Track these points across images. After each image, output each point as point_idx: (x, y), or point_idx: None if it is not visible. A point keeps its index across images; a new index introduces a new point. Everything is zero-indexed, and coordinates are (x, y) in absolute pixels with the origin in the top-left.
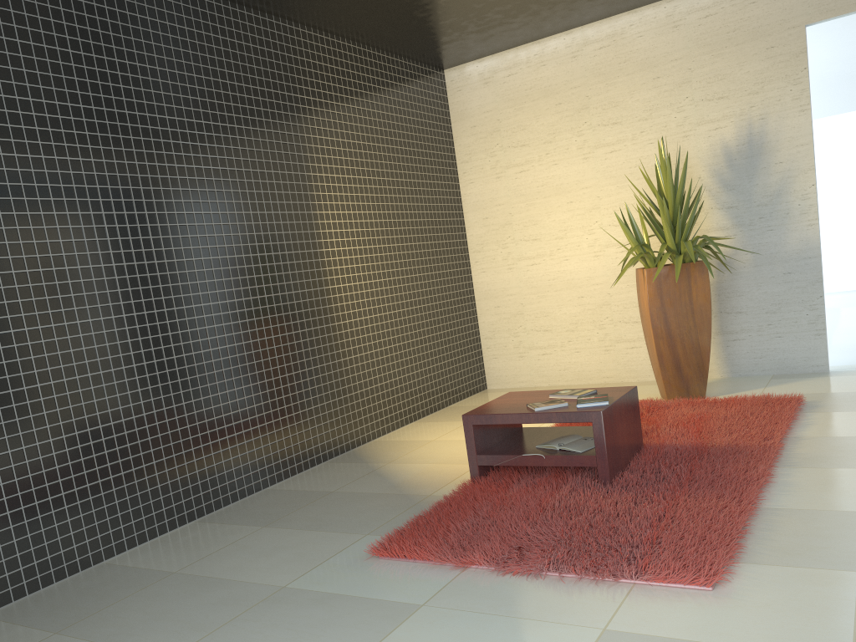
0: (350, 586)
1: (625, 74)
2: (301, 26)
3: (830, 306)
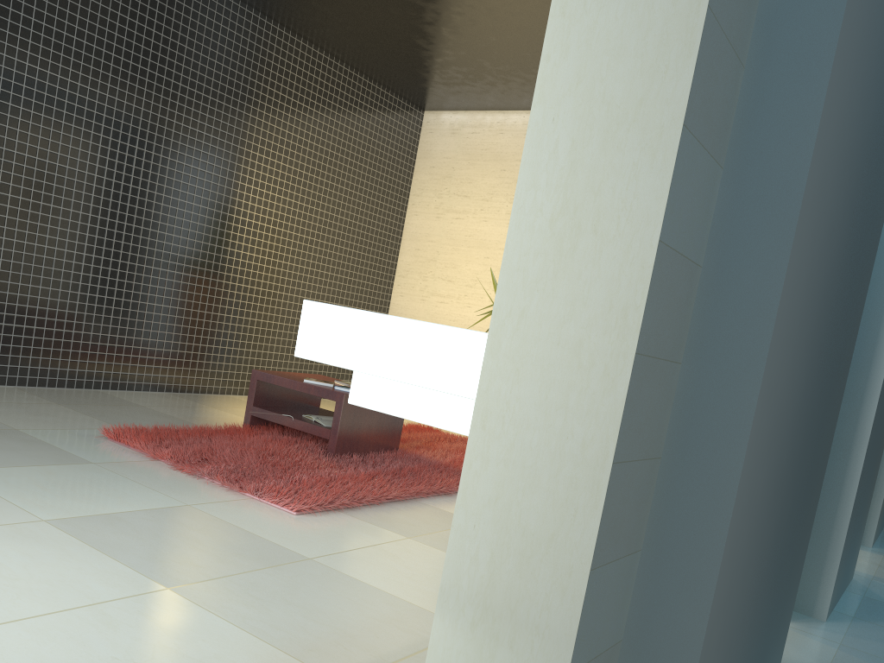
0: (62, 442)
1: None
2: (280, 26)
3: None
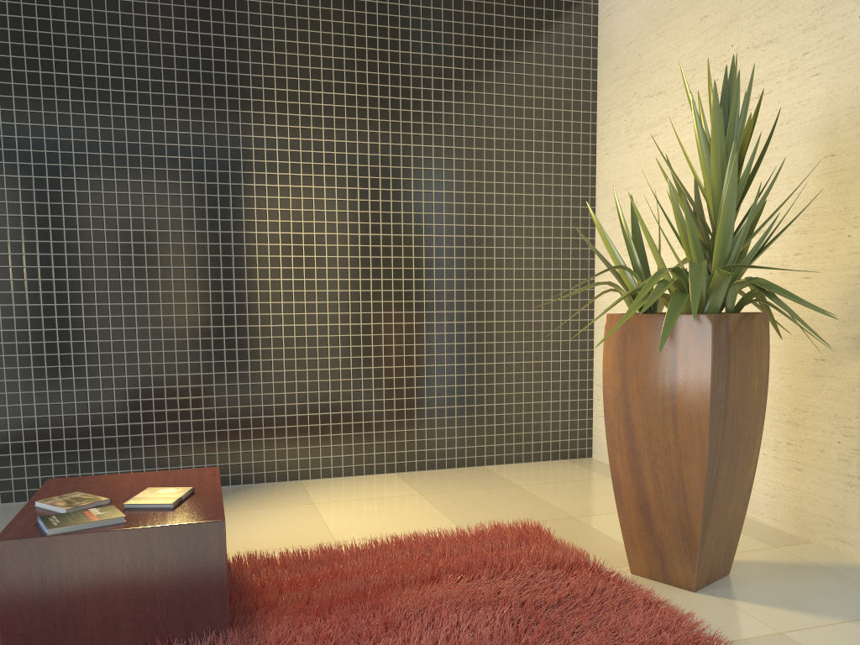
0: None
1: None
2: None
3: None
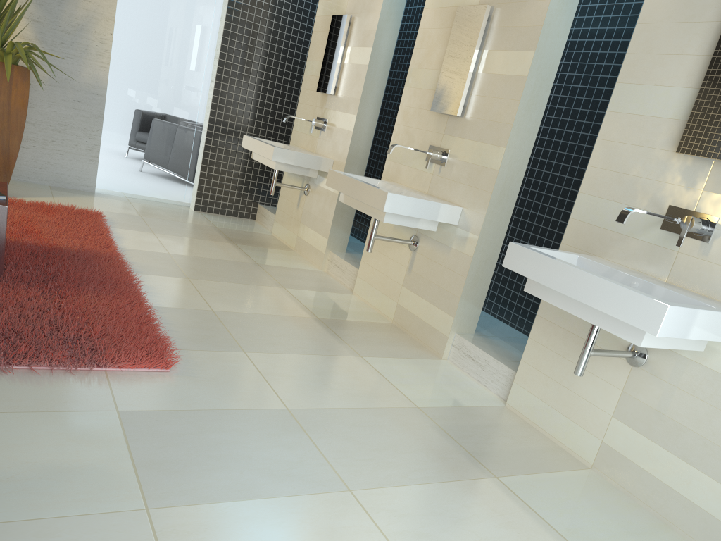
0: None
1: None
2: None
3: (105, 140)
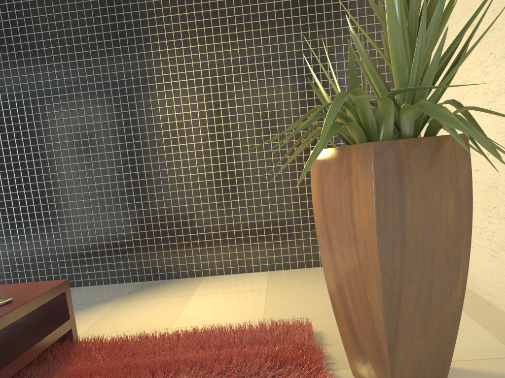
0: None
1: None
2: None
3: None
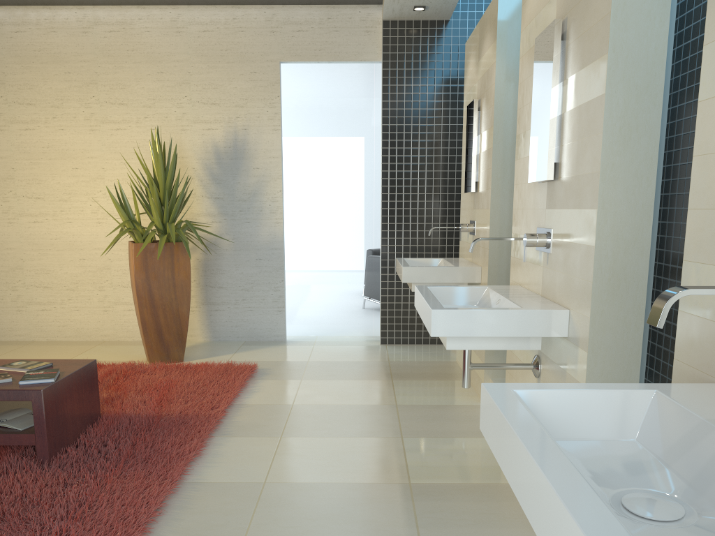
0: None
1: (133, 62)
2: None
3: (289, 289)
